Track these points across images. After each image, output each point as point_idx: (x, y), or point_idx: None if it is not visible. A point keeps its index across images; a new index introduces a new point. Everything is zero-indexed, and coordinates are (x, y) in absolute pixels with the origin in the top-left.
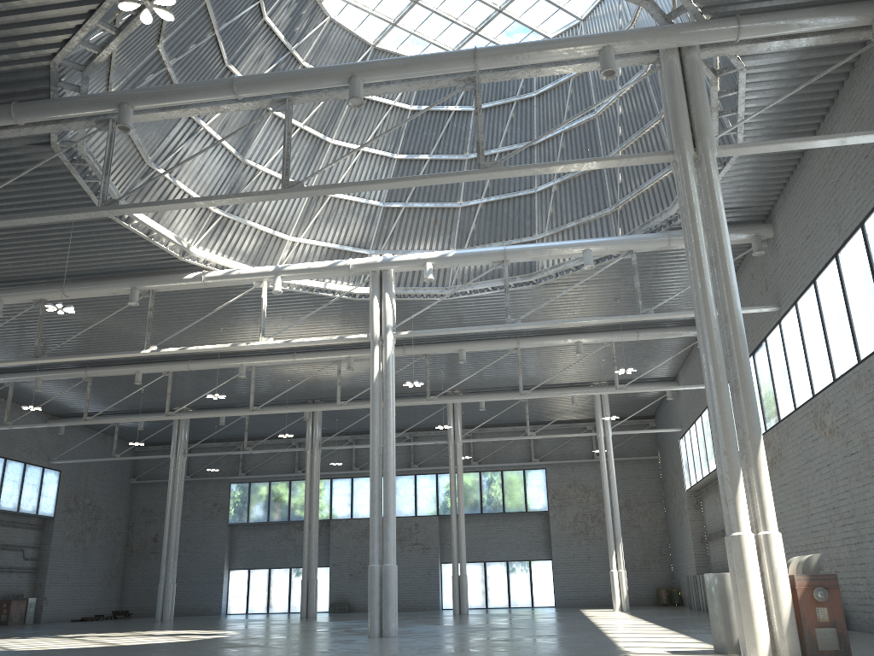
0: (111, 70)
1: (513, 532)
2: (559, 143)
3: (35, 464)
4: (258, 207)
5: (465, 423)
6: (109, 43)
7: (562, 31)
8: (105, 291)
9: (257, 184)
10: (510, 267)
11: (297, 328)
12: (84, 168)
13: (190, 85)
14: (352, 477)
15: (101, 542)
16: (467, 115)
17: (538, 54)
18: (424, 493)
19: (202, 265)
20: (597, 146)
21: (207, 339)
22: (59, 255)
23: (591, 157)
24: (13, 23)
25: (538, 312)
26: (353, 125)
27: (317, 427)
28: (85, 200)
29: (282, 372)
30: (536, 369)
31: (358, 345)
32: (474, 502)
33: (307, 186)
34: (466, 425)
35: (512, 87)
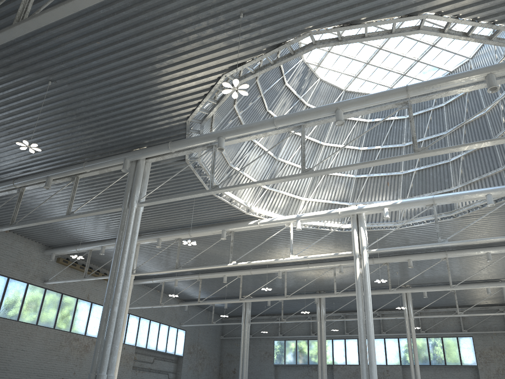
0: (213, 121)
1: (453, 378)
2: (462, 131)
3: (173, 326)
4: (286, 183)
5: (414, 305)
6: (213, 108)
7: (458, 66)
8: (209, 232)
9: (285, 171)
10: (437, 208)
11: (309, 249)
12: (200, 170)
13: (252, 124)
14: (344, 339)
15: (206, 372)
16: (402, 121)
17: (446, 83)
18: (391, 350)
19: (258, 216)
20: (488, 130)
21: (260, 257)
22: (187, 215)
23: (485, 137)
24: (170, 105)
25: (458, 234)
26: (336, 134)
27: (322, 307)
28: (200, 186)
29: (301, 275)
30: (460, 271)
31: (345, 258)
32: (425, 357)
33: (315, 170)
34: (415, 307)
35: (429, 102)
